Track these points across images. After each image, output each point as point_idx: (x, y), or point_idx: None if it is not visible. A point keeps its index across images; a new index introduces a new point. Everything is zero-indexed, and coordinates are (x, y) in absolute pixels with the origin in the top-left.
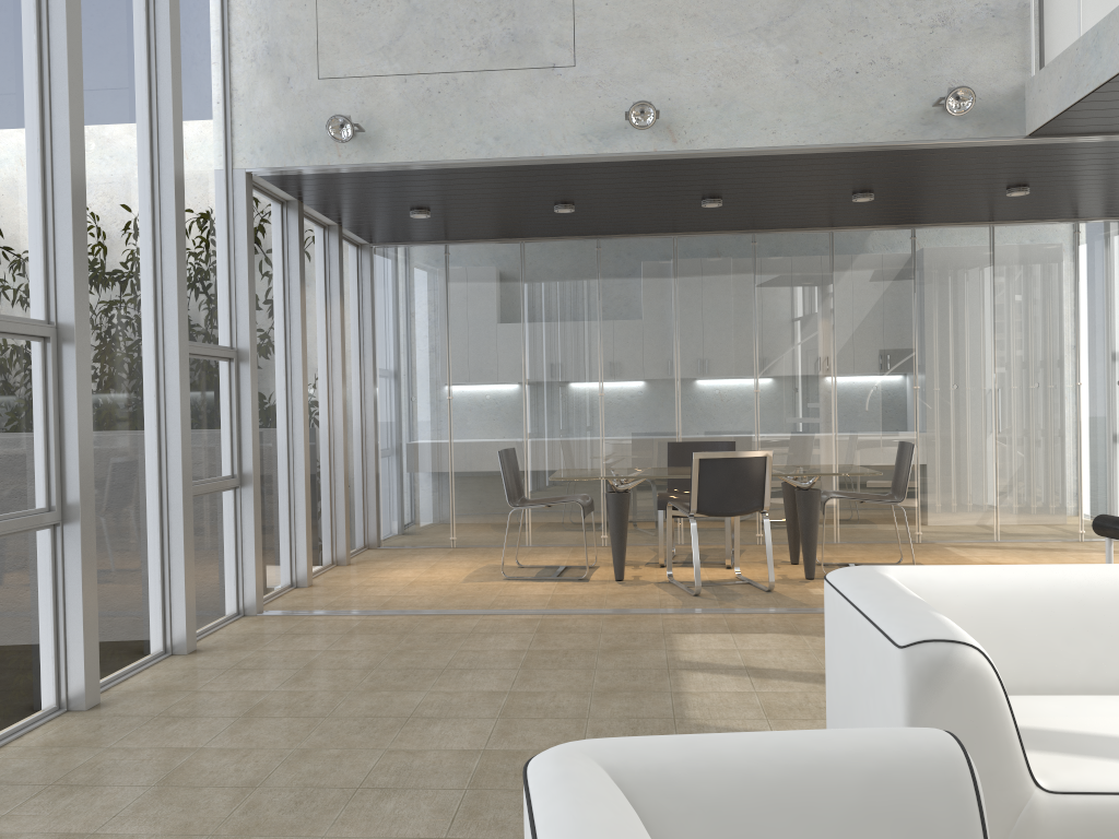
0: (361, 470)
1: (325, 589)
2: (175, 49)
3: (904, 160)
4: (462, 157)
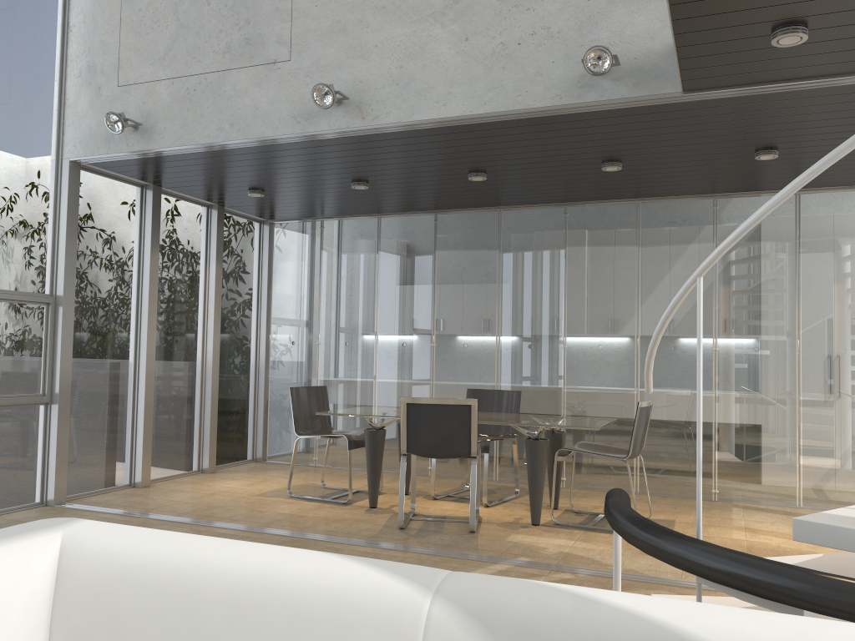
0: (252, 398)
1: (148, 490)
2: None
3: (592, 125)
4: (207, 141)
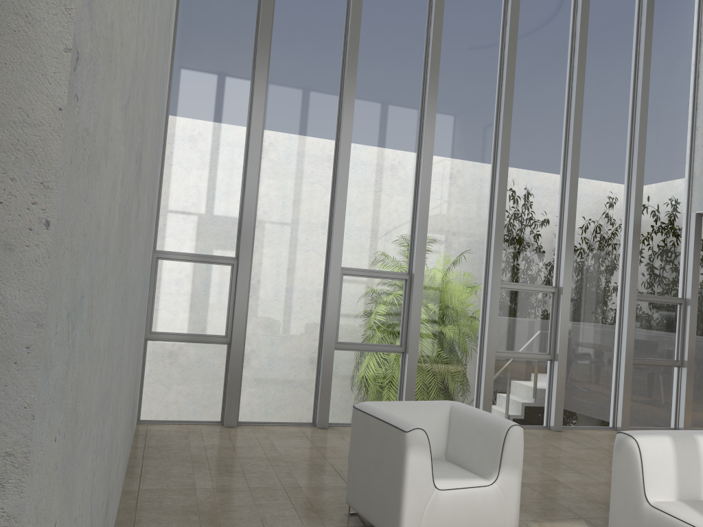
0: None
1: None
2: (639, 170)
3: None
4: None
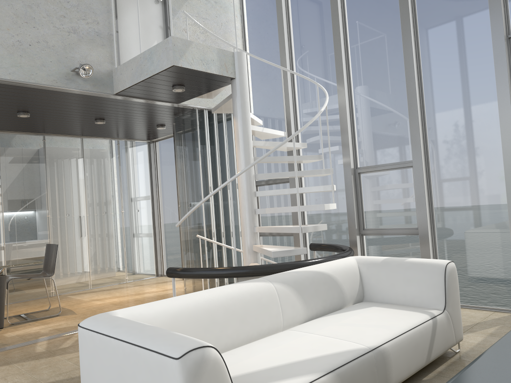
0: None
1: None
2: None
3: (53, 96)
4: None
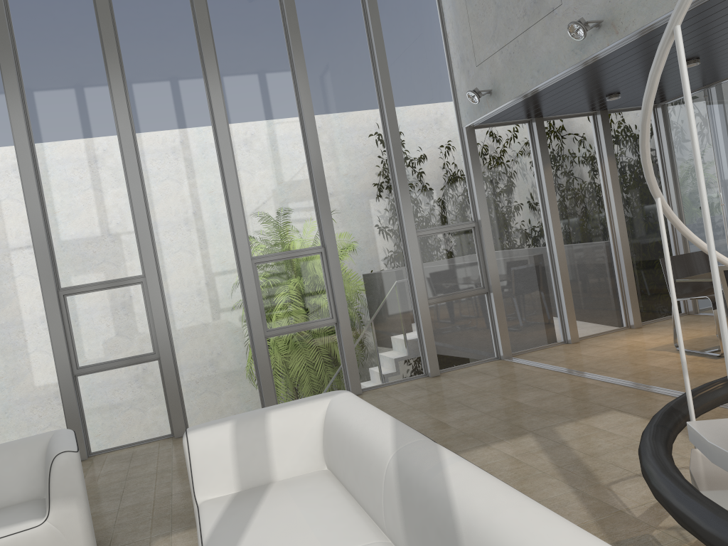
0: None
1: (574, 346)
2: (387, 97)
3: None
4: (527, 89)
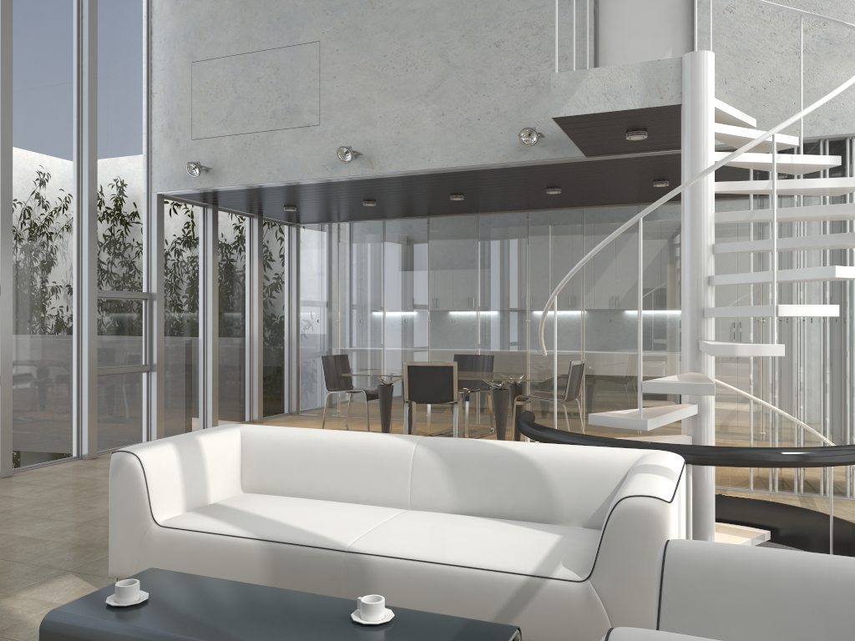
0: (287, 365)
1: None
2: (92, 136)
3: (532, 171)
4: (261, 182)
